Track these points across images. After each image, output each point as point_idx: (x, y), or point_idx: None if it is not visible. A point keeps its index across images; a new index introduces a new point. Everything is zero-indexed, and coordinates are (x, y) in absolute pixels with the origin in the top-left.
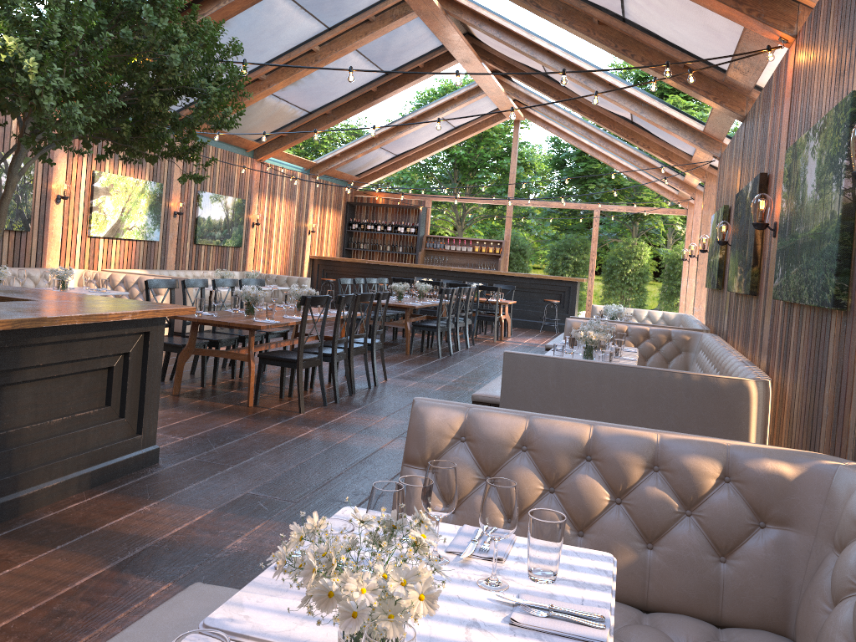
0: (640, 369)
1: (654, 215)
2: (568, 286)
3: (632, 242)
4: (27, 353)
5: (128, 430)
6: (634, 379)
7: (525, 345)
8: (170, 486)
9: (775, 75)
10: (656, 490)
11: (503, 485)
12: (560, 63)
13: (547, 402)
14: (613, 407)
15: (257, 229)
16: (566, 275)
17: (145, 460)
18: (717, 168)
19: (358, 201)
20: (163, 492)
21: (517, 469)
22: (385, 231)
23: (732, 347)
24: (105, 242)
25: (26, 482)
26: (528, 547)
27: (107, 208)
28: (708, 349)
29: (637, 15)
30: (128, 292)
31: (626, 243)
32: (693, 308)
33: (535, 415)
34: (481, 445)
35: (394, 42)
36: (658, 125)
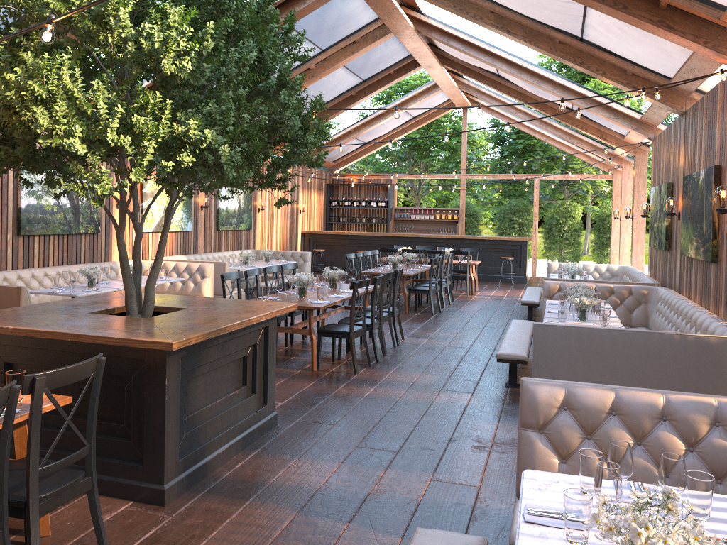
0: (645, 333)
1: (583, 180)
2: (519, 244)
3: (567, 203)
4: (204, 353)
5: (258, 403)
6: (641, 341)
7: (493, 298)
8: (297, 444)
9: (720, 86)
10: (721, 440)
11: (670, 457)
12: (516, 68)
13: (572, 361)
14: (626, 363)
15: (261, 213)
16: (513, 234)
17: (270, 424)
18: (645, 144)
19: (335, 182)
20: (296, 450)
21: (611, 429)
22: (360, 206)
23: (693, 302)
24: (153, 235)
25: (208, 450)
26: (689, 498)
27: (153, 208)
28: (669, 302)
29: (595, 37)
30: (179, 276)
31: (561, 204)
32: (631, 260)
33: (618, 388)
34: (582, 412)
35: (372, 56)
36: (600, 115)
